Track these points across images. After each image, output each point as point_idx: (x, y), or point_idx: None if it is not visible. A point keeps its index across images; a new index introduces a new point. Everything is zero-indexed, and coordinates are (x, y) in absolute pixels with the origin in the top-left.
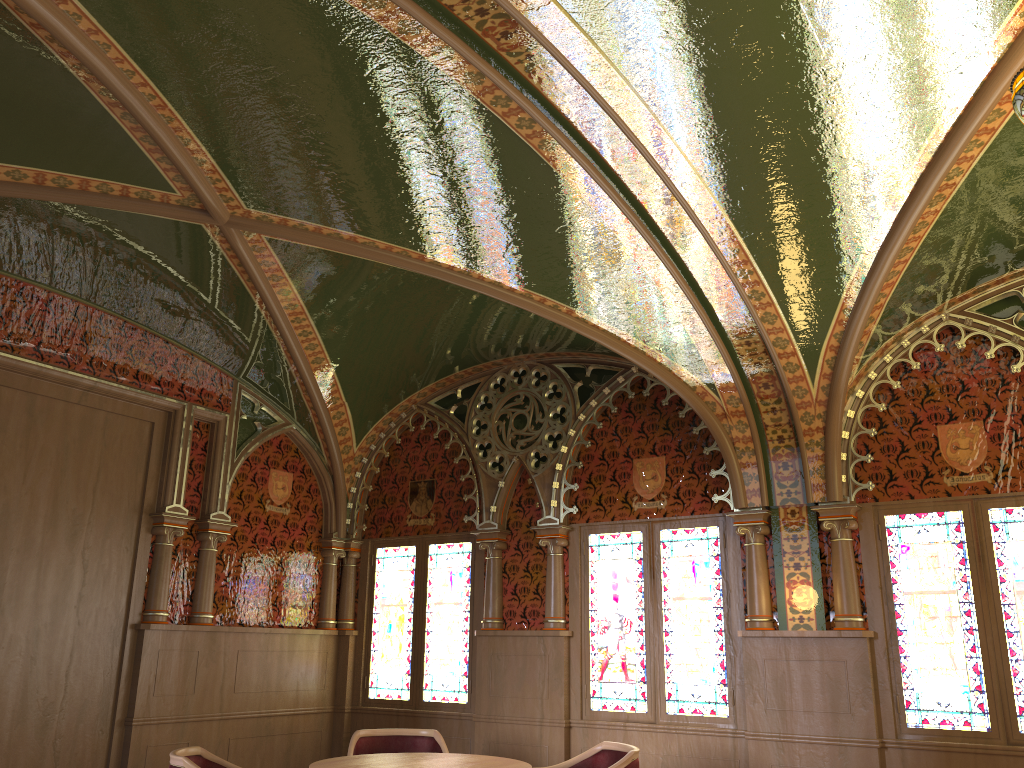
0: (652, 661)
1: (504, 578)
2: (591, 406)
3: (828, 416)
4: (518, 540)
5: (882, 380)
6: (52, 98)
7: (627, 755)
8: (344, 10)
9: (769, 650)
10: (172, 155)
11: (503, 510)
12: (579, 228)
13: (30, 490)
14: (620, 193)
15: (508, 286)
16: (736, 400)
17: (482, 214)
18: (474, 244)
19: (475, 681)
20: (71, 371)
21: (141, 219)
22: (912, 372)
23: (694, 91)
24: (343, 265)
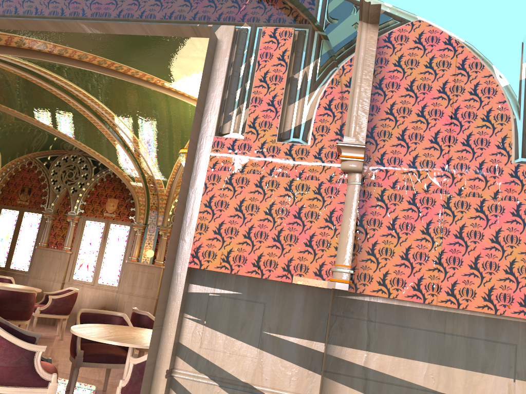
0: (97, 266)
1: (52, 229)
2: (97, 176)
3: (167, 200)
4: (60, 217)
5: None
6: None
7: (74, 290)
8: (19, 76)
9: (134, 267)
10: None
11: (57, 205)
12: (93, 130)
13: None
14: (107, 125)
15: (68, 137)
16: (142, 188)
17: (60, 118)
18: (57, 124)
19: (32, 264)
20: None
21: None
22: None
23: (125, 113)
24: (8, 114)
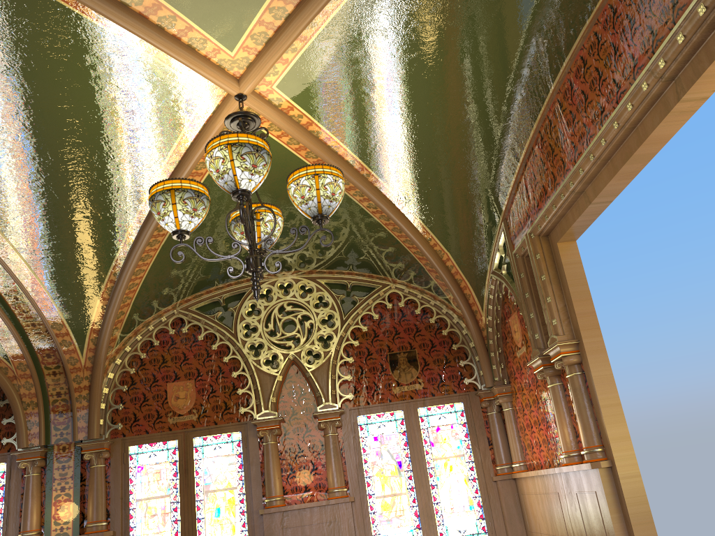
0: None
1: None
2: None
3: (92, 378)
4: None
5: (134, 352)
6: None
7: None
8: None
9: None
10: None
11: None
12: None
13: None
14: None
15: None
16: (24, 366)
17: None
18: None
19: None
20: None
21: None
22: (155, 347)
23: None
24: None
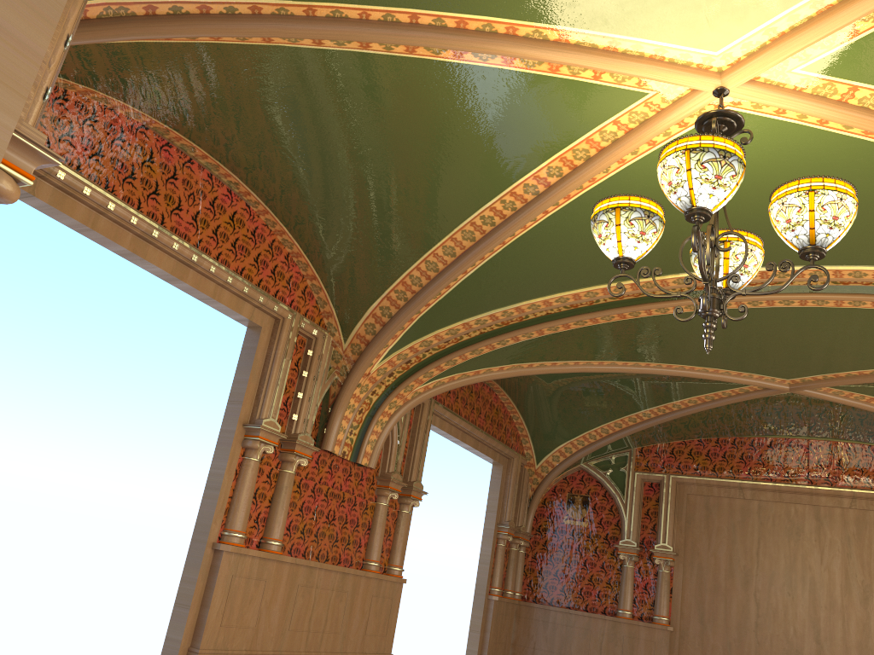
0: None
1: None
2: None
3: None
4: None
5: None
6: (650, 375)
7: None
8: (636, 319)
9: None
10: (704, 378)
11: None
12: None
13: (826, 568)
14: None
15: None
16: None
17: None
18: None
19: None
20: (832, 487)
21: (765, 399)
22: None
23: None
24: None
